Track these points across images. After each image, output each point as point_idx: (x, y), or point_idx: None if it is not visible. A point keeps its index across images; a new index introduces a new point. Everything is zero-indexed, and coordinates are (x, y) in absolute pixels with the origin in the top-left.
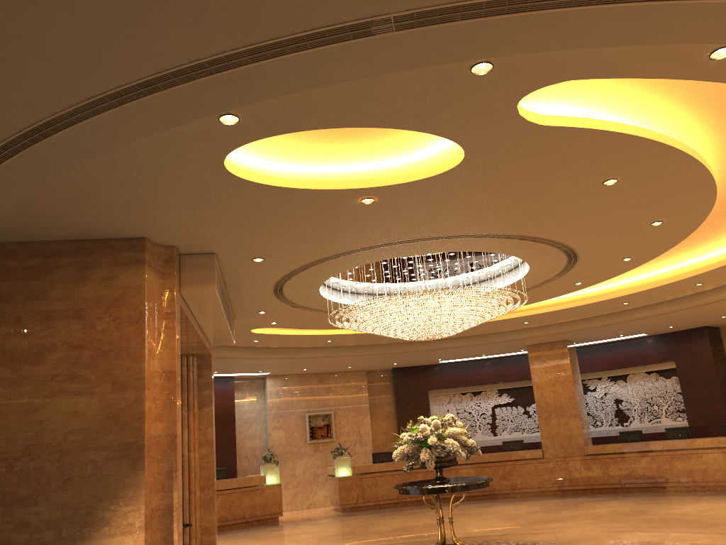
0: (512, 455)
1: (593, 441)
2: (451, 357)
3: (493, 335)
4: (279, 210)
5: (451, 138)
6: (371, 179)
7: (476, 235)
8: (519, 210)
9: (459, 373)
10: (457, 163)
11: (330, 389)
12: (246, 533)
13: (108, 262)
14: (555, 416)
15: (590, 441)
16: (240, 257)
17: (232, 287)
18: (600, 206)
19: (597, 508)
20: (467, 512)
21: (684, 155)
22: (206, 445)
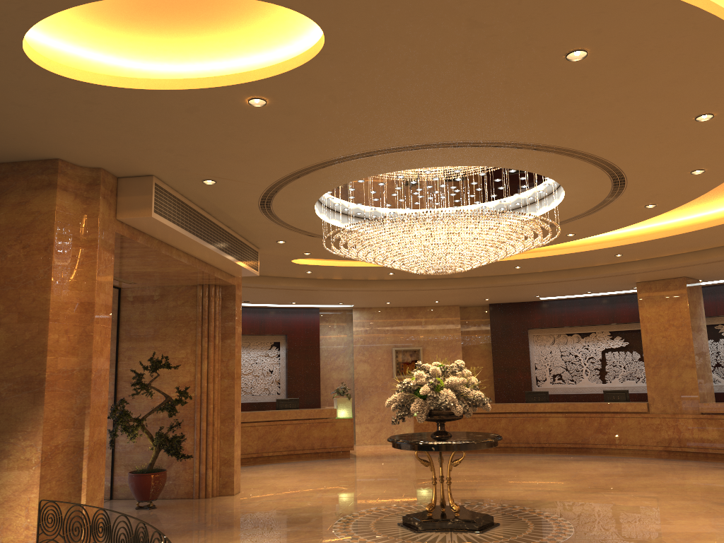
0: (610, 407)
1: (721, 396)
2: (549, 293)
3: (586, 270)
4: (166, 120)
5: (276, 2)
6: (244, 73)
7: (448, 144)
8: (475, 106)
9: (565, 312)
10: (324, 41)
11: (420, 324)
12: (304, 464)
13: (22, 186)
14: (666, 366)
15: (711, 397)
16: (186, 179)
17: (217, 214)
18: (593, 94)
19: (688, 478)
20: (538, 466)
21: (667, 0)
22: (228, 377)
